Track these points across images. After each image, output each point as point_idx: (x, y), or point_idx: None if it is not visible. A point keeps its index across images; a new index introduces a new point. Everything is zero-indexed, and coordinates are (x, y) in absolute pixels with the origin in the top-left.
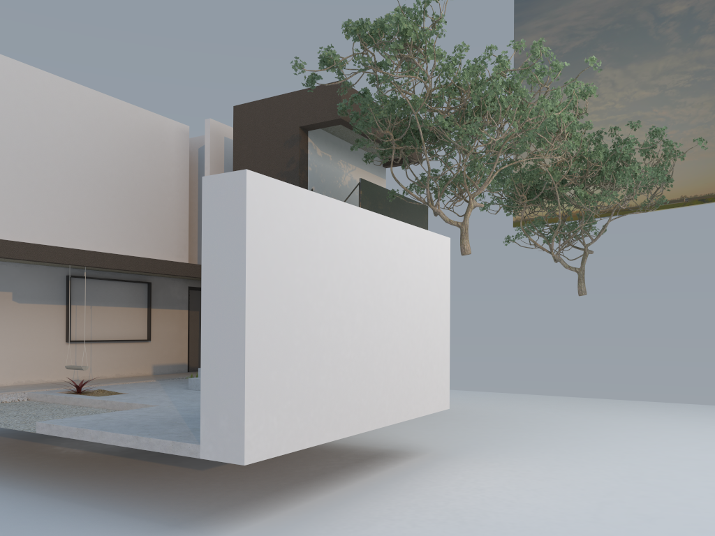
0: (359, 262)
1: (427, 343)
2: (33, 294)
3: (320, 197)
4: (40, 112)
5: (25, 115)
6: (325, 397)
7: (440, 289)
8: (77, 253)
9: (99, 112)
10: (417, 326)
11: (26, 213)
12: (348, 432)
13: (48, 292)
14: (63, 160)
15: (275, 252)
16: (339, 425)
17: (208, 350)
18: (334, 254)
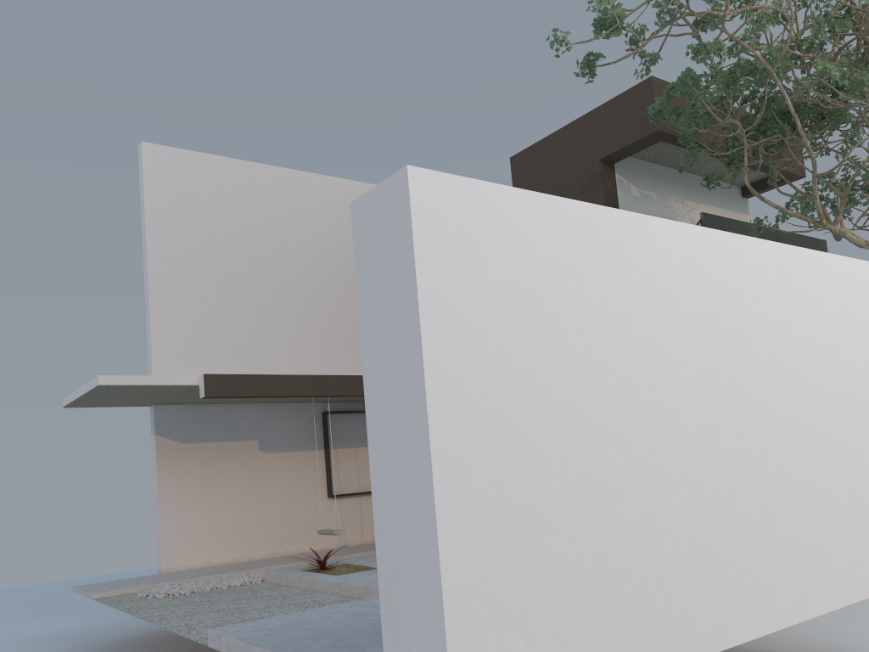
0: (679, 320)
1: (850, 459)
2: (283, 440)
3: (578, 206)
4: (276, 216)
5: (258, 223)
6: (632, 586)
7: (863, 357)
8: (313, 380)
9: (346, 204)
10: (823, 430)
11: (267, 341)
12: (696, 651)
13: (301, 436)
14: (306, 270)
15: (488, 316)
16: (673, 639)
17: (382, 513)
18: (623, 309)
